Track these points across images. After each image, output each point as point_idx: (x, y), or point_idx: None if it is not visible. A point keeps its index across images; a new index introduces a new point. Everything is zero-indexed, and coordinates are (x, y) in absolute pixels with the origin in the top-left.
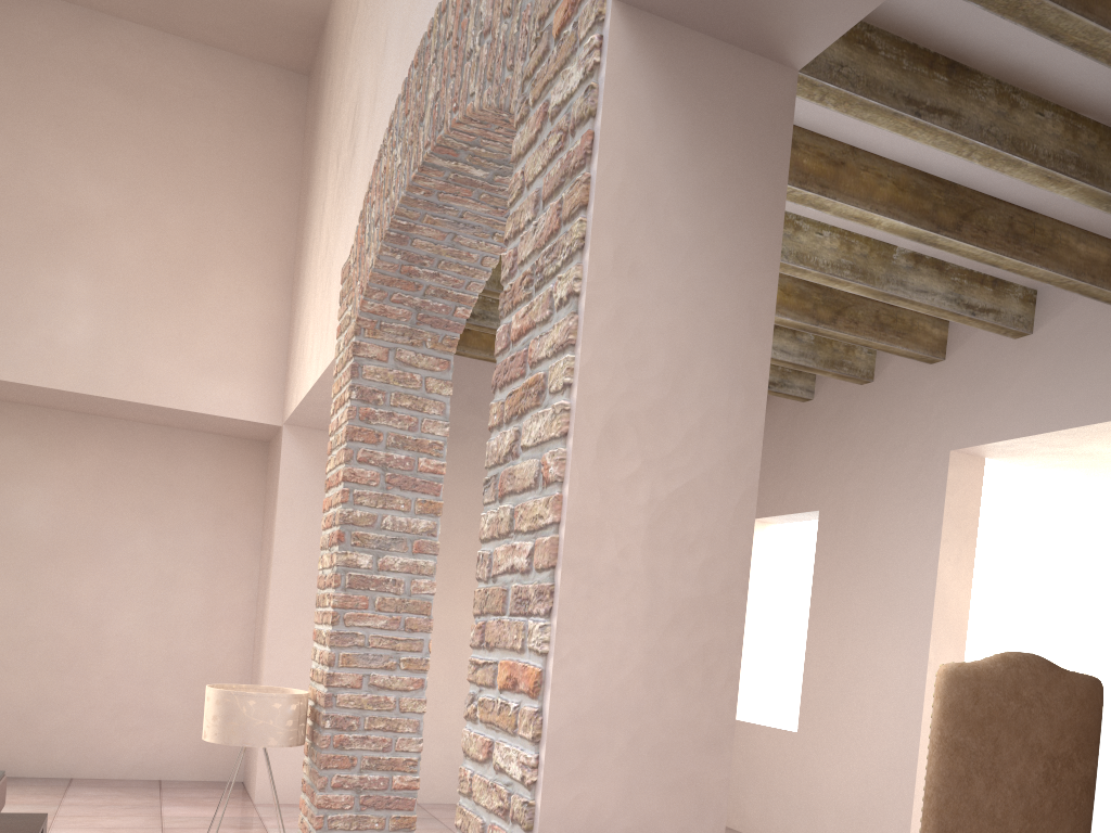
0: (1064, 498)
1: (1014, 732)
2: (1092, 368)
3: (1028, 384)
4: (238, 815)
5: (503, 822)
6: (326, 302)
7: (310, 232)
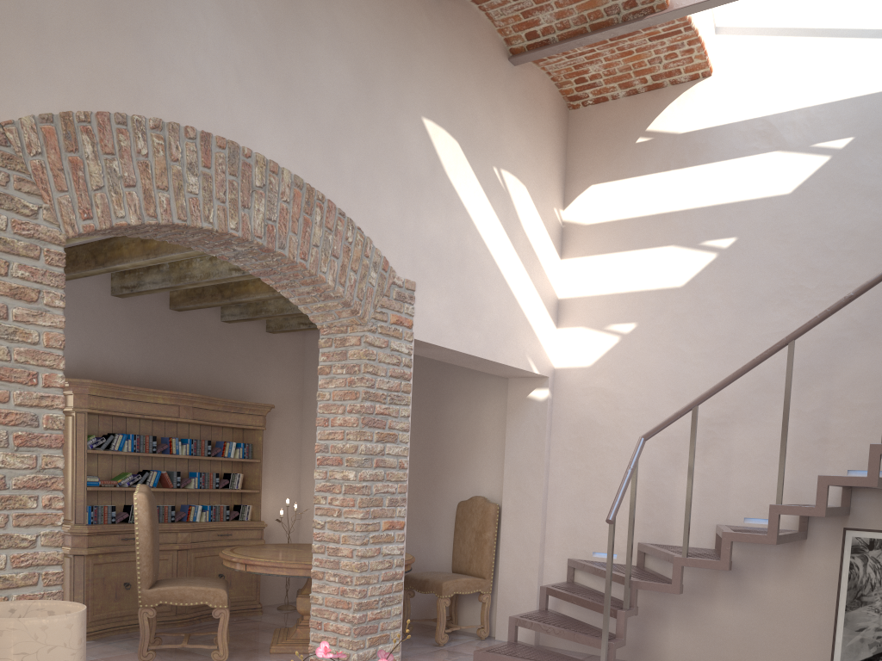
0: None
1: (156, 519)
2: None
3: None
4: None
5: (389, 569)
6: None
7: None
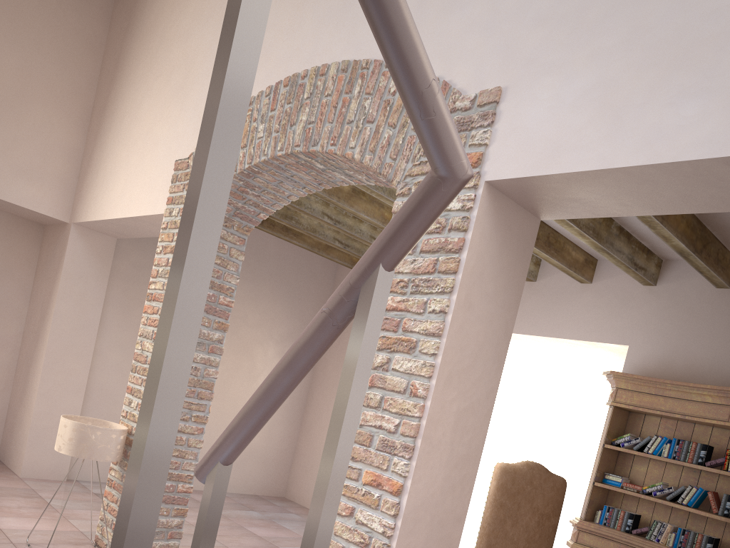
0: (510, 347)
1: (528, 500)
2: (563, 309)
3: (530, 307)
4: (16, 486)
5: None
6: (147, 168)
7: (121, 104)
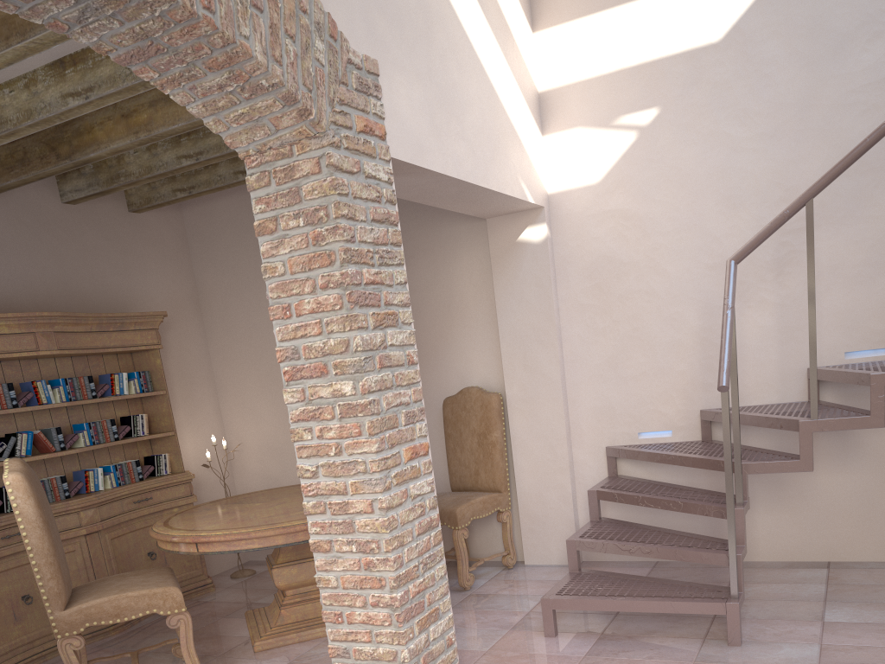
0: None
1: (48, 506)
2: None
3: None
4: None
5: (422, 517)
6: None
7: None
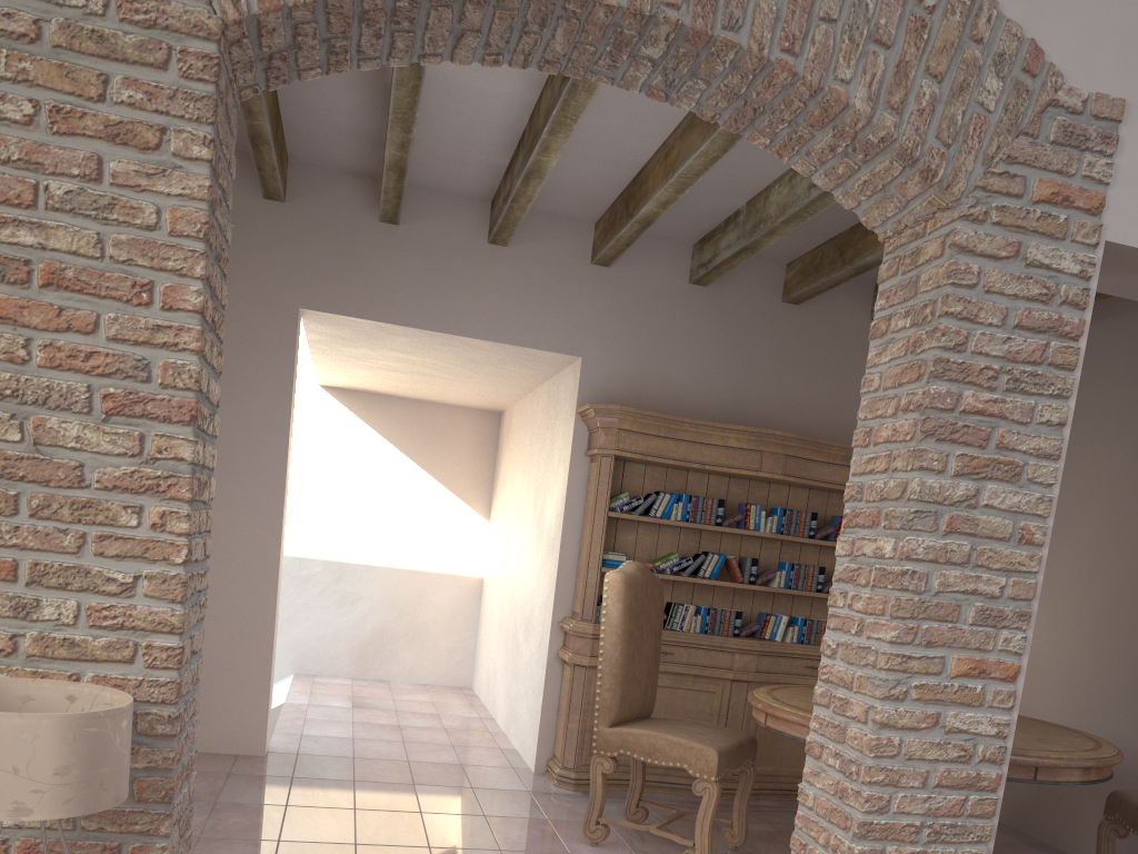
0: None
1: (647, 620)
2: (462, 286)
3: (396, 274)
4: None
5: (960, 764)
6: None
7: None
